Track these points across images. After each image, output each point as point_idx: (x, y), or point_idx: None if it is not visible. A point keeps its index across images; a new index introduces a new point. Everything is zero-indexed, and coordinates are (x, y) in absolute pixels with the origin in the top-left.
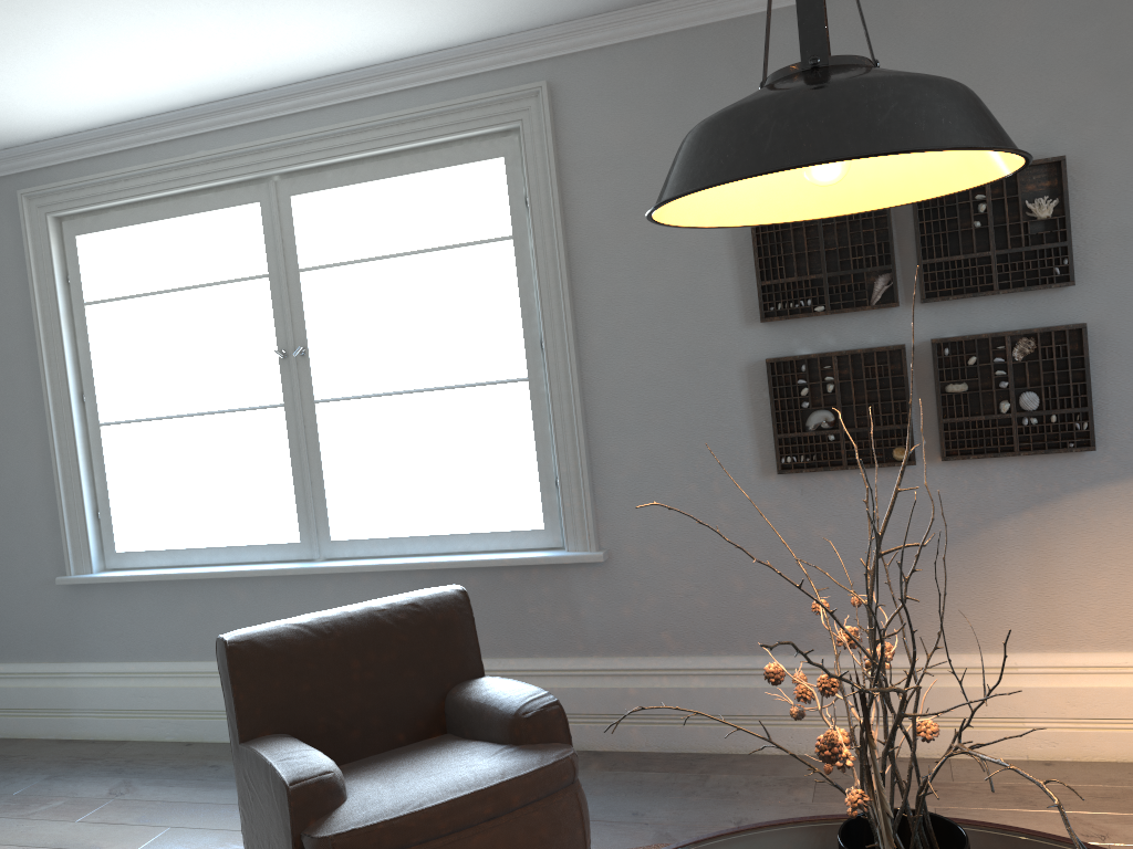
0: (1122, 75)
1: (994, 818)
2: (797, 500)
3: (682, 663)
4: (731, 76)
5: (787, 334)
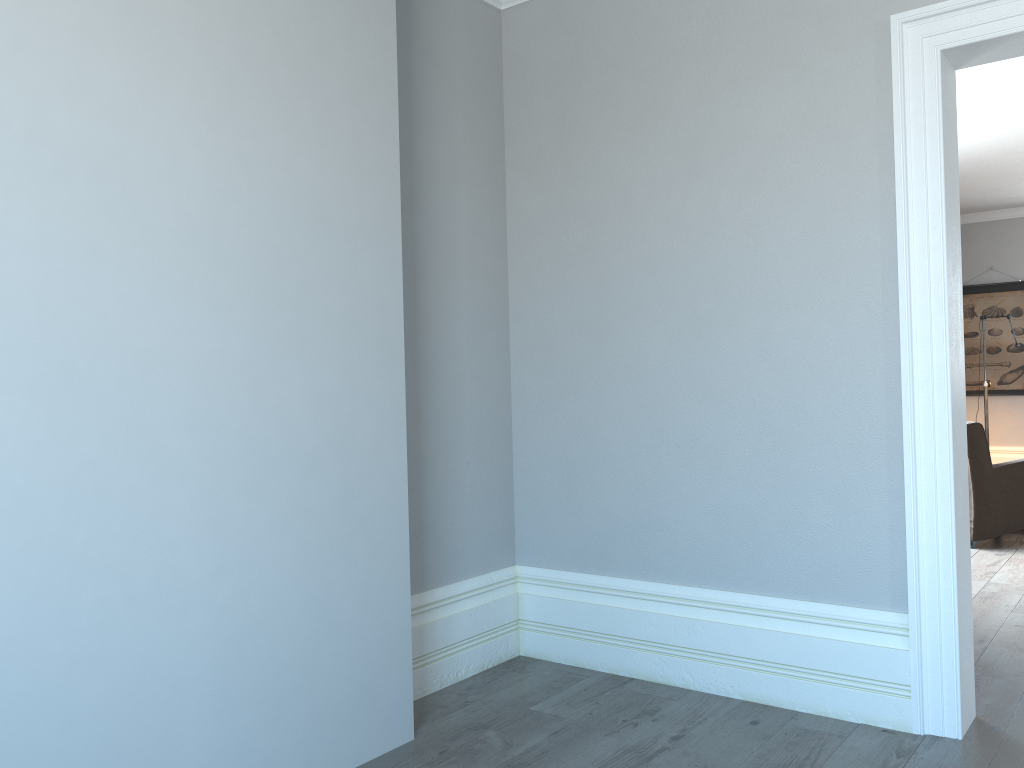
0: None
1: None
2: None
3: None
4: None
5: None
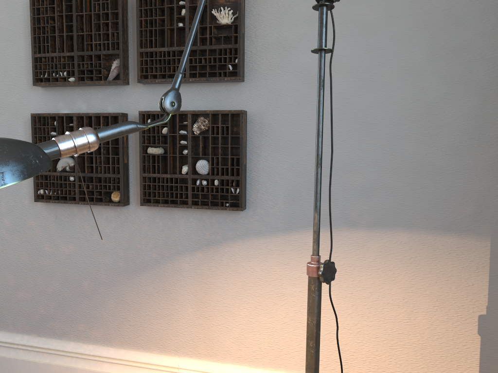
0: None
1: None
2: (52, 223)
3: None
4: None
5: (56, 98)
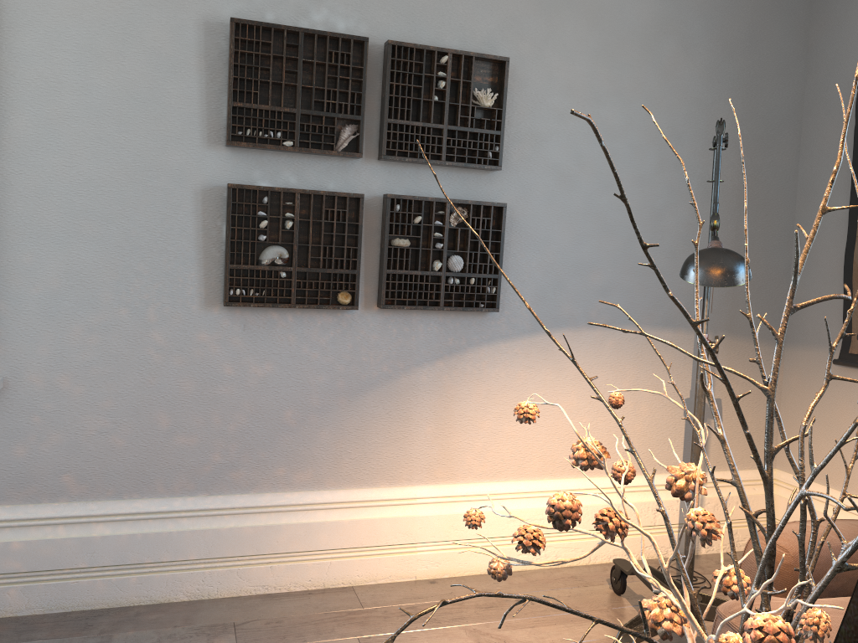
0: (550, 8)
1: (412, 641)
2: (238, 335)
3: (85, 510)
4: None
5: (250, 164)
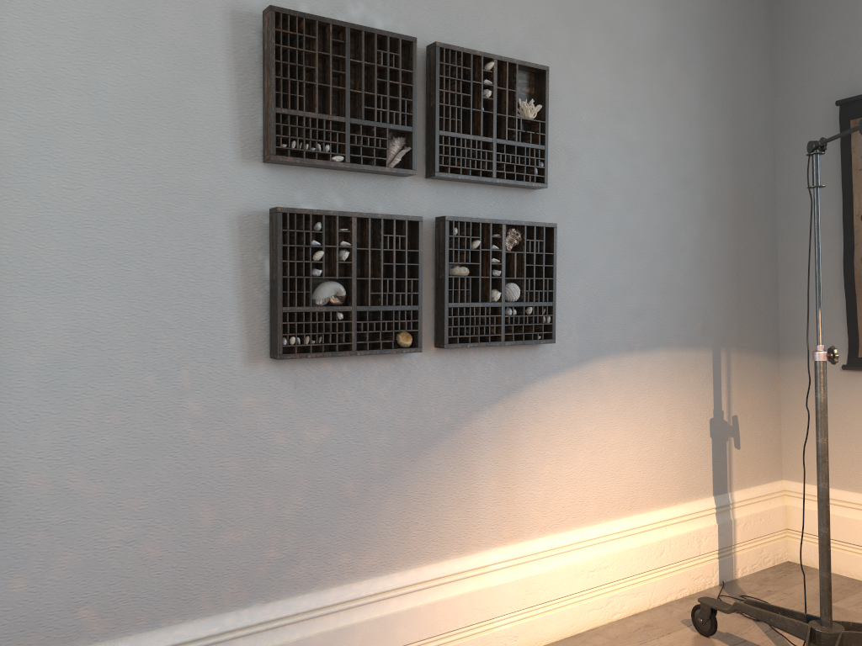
0: (572, 18)
1: None
2: (289, 395)
3: None
4: None
5: (291, 184)
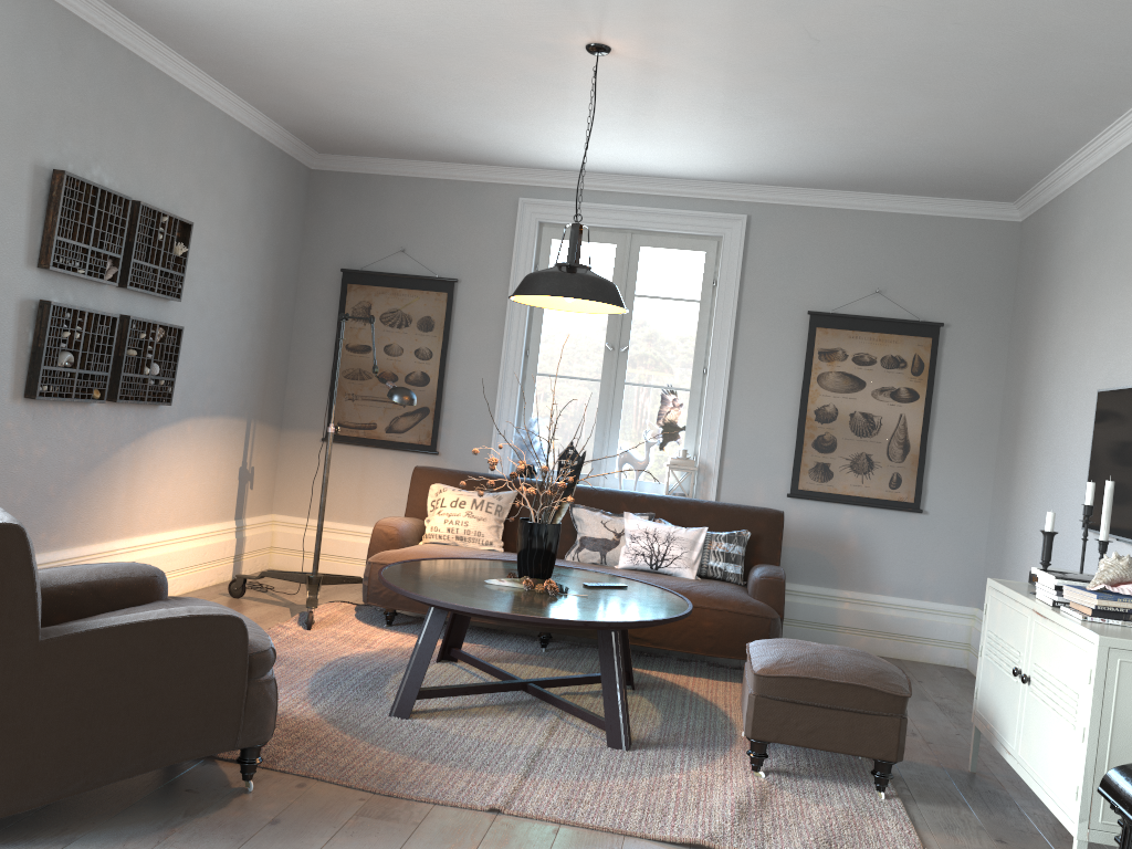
0: (204, 186)
1: None
2: (30, 423)
3: None
4: (57, 55)
5: (49, 283)
